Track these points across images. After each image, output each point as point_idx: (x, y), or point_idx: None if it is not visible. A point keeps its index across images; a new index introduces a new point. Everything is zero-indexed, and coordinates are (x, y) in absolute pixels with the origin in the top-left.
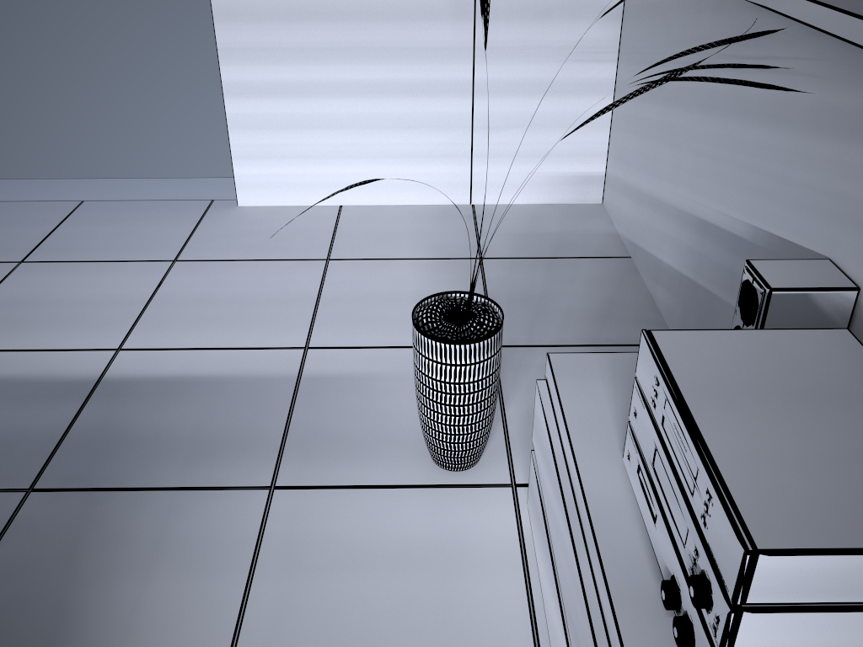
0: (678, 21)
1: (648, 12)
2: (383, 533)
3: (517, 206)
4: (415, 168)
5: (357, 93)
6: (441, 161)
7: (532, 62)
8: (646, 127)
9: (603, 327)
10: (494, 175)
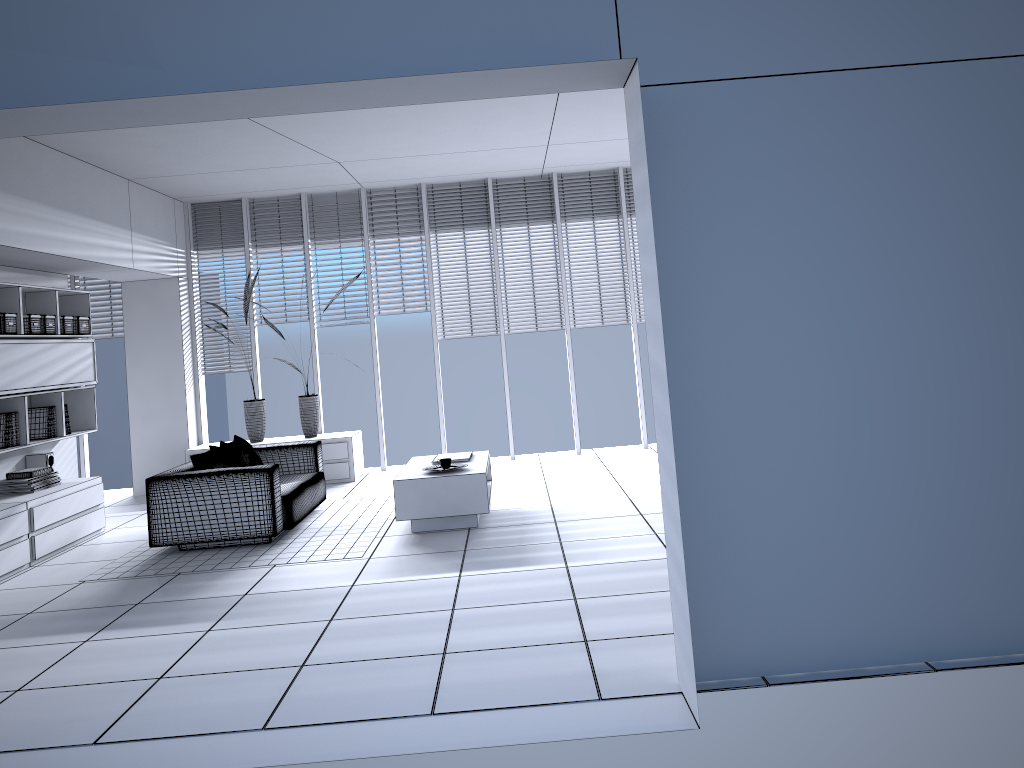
0: None
1: None
2: None
3: None
4: None
5: None
6: None
7: None
8: None
9: None
10: None
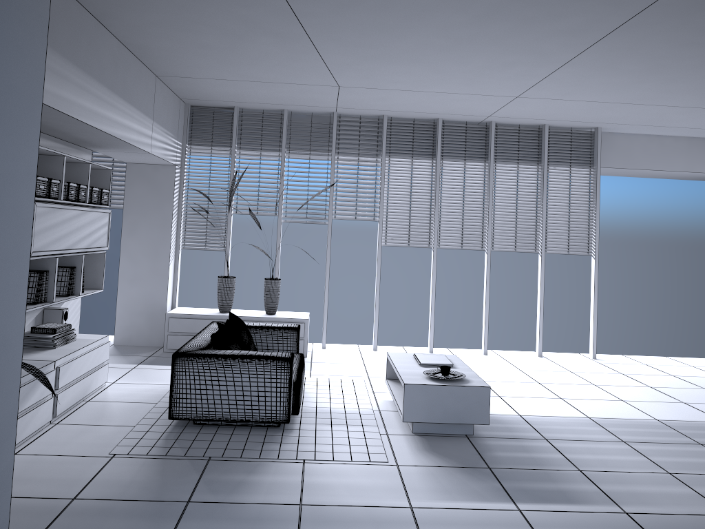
0: None
1: None
2: (32, 485)
3: None
4: None
5: None
6: None
7: None
8: None
9: None
10: None
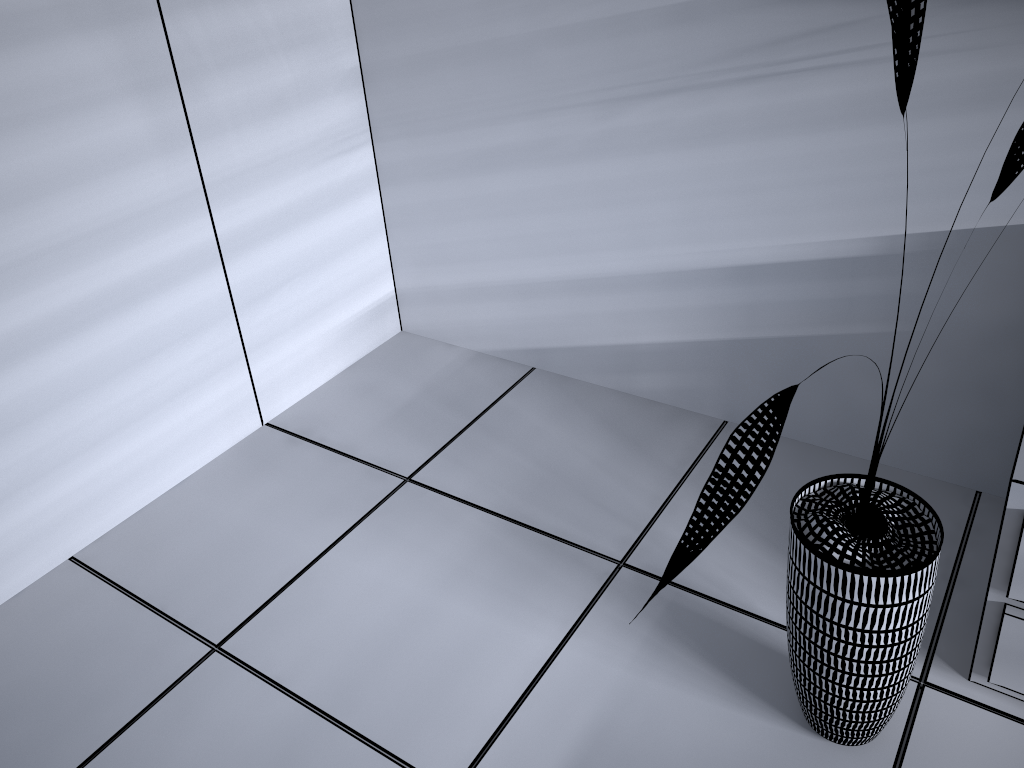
0: (562, 54)
1: (454, 59)
2: None
3: (323, 391)
4: (174, 418)
5: (41, 345)
6: (207, 385)
7: (283, 180)
8: (515, 202)
9: (653, 454)
10: (280, 365)
